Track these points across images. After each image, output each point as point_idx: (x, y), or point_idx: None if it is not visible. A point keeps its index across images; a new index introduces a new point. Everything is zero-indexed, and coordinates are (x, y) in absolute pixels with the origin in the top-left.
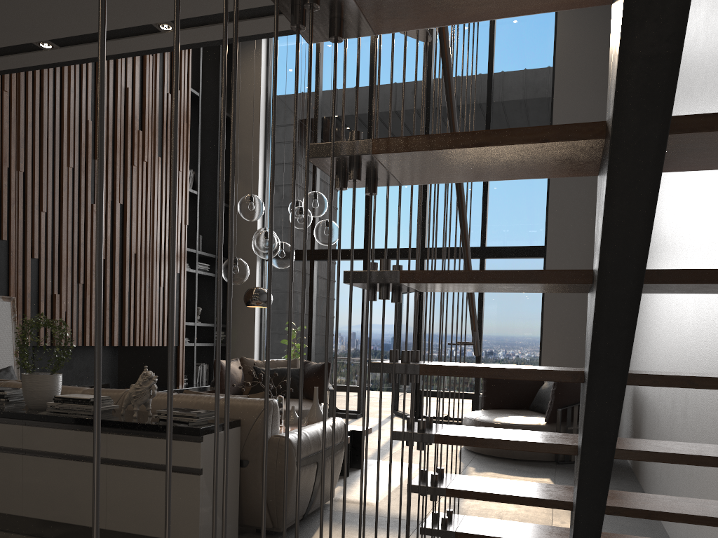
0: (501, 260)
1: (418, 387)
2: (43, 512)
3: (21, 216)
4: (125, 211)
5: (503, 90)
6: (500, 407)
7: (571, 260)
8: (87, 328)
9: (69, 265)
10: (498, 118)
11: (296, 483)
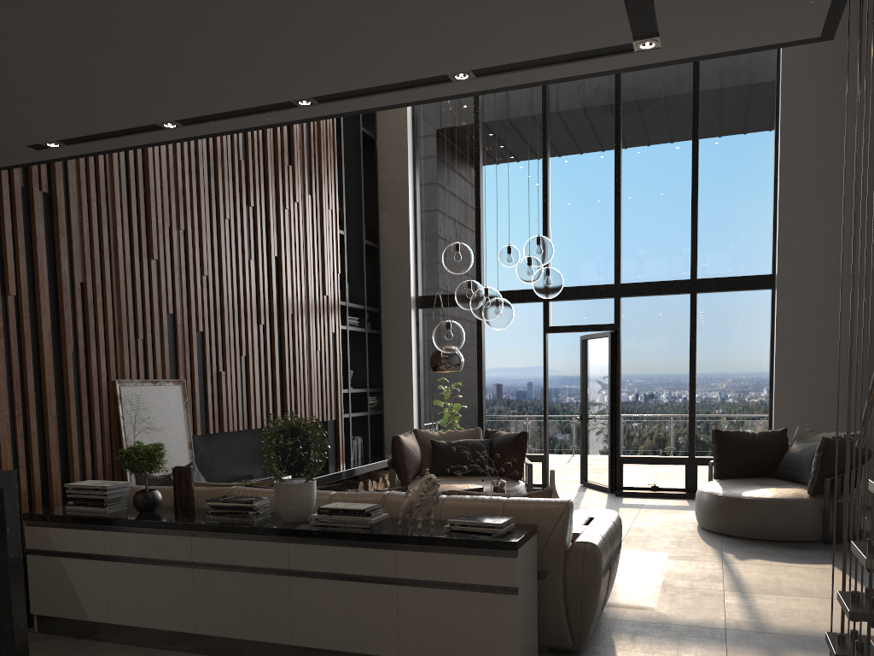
0: (716, 294)
1: (617, 453)
2: (318, 640)
3: (184, 283)
4: (279, 264)
5: (713, 83)
6: (737, 476)
7: (808, 291)
8: (252, 408)
9: (231, 336)
10: (707, 118)
11: (600, 595)
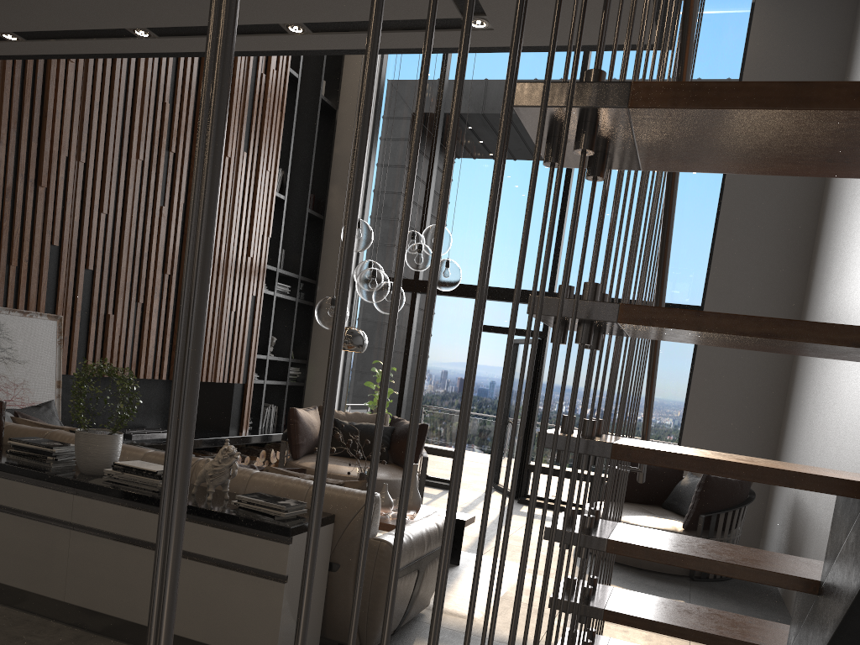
0: None
1: (526, 460)
2: (89, 600)
3: (77, 217)
4: None
5: None
6: (627, 500)
7: None
8: (143, 358)
9: (128, 280)
10: None
11: None
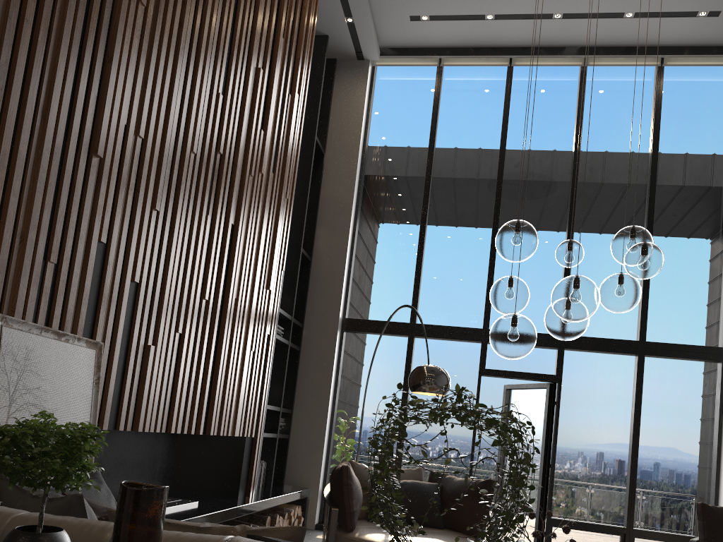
0: (662, 359)
1: None
2: None
3: (128, 208)
4: (234, 235)
5: (669, 160)
6: None
7: None
8: (176, 405)
9: (170, 302)
10: (661, 190)
11: None
